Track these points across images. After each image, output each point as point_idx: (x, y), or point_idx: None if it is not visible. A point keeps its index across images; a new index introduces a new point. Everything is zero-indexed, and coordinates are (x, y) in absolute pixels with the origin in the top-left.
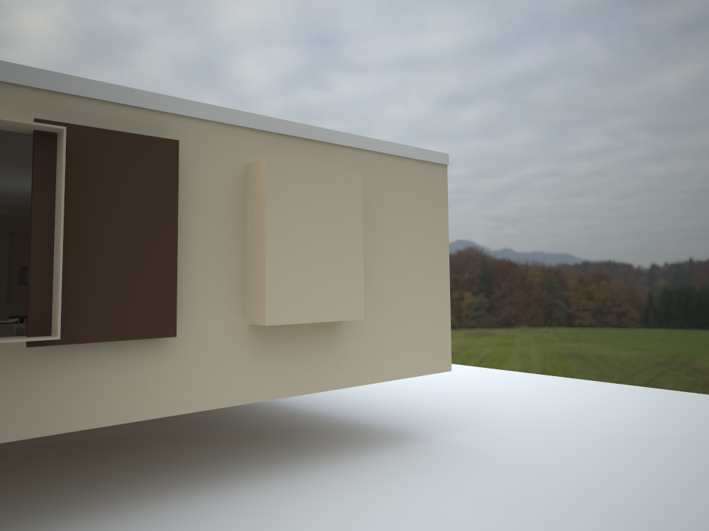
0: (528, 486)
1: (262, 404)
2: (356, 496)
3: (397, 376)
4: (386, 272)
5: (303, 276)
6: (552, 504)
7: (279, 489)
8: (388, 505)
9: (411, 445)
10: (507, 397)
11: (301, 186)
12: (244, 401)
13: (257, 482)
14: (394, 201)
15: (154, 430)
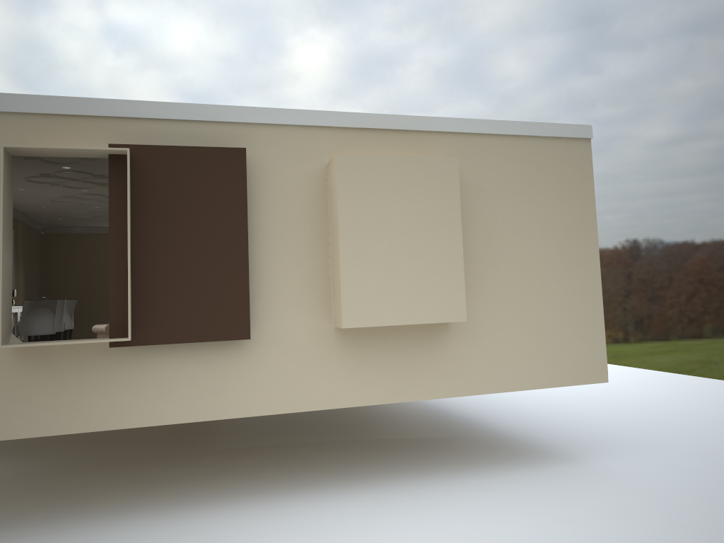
0: (664, 530)
1: (431, 412)
2: (445, 516)
3: (527, 386)
4: (507, 268)
5: (386, 276)
6: None
7: (374, 499)
8: (471, 531)
9: (555, 467)
10: None
11: (379, 180)
12: (333, 405)
13: (359, 491)
14: (514, 187)
15: (312, 431)
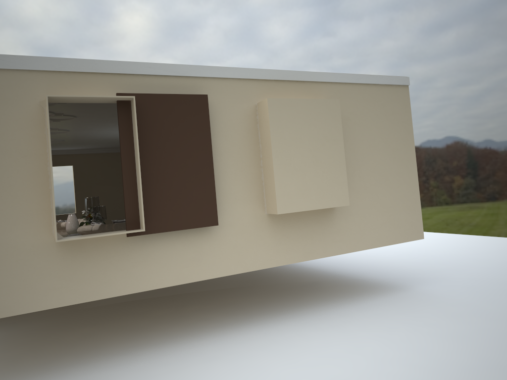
0: (485, 323)
1: (291, 267)
2: (351, 329)
3: (380, 244)
4: (365, 170)
5: (301, 178)
6: (503, 336)
7: (298, 324)
8: (374, 336)
9: (396, 293)
10: (477, 256)
11: (294, 115)
12: (269, 266)
13: (284, 320)
14: (367, 117)
15: (220, 286)
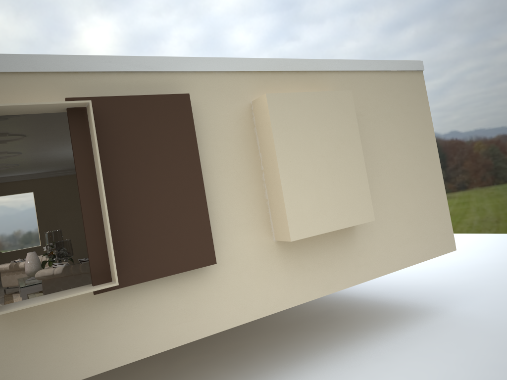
0: None
1: None
2: None
3: (410, 263)
4: (385, 174)
5: (316, 192)
6: None
7: (326, 378)
8: None
9: (431, 320)
10: (502, 260)
11: (300, 113)
12: (283, 307)
13: (306, 372)
14: (381, 111)
15: None
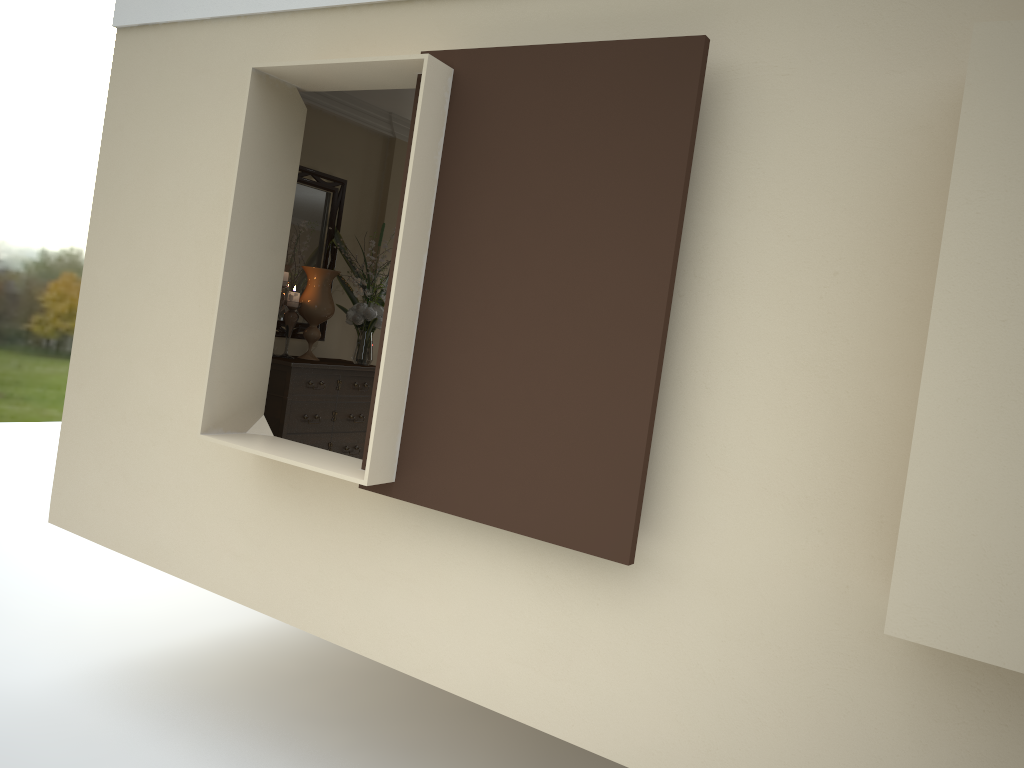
0: None
1: None
2: None
3: None
4: None
5: None
6: None
7: None
8: None
9: None
10: None
11: None
12: None
13: None
14: None
15: None
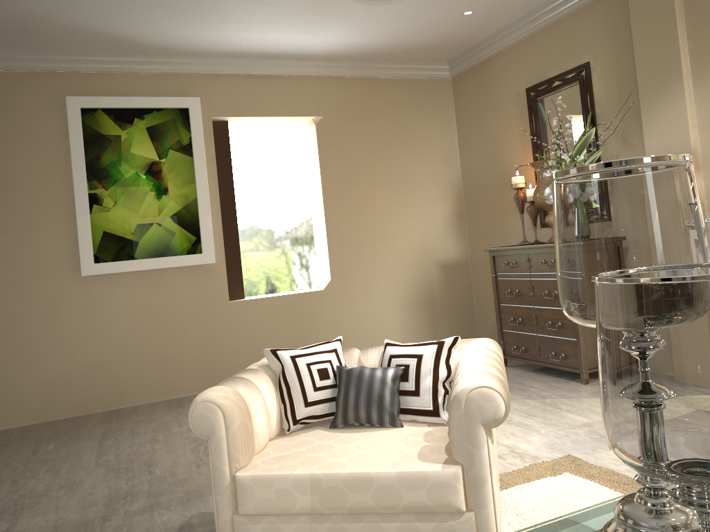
0: None
1: None
2: None
3: None
4: None
5: None
6: None
7: None
8: None
9: None
10: None
11: None
12: None
13: None
14: None
15: None
